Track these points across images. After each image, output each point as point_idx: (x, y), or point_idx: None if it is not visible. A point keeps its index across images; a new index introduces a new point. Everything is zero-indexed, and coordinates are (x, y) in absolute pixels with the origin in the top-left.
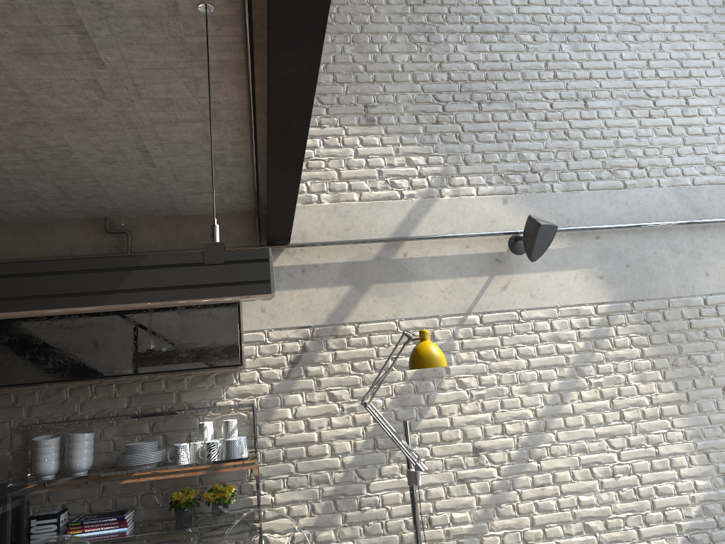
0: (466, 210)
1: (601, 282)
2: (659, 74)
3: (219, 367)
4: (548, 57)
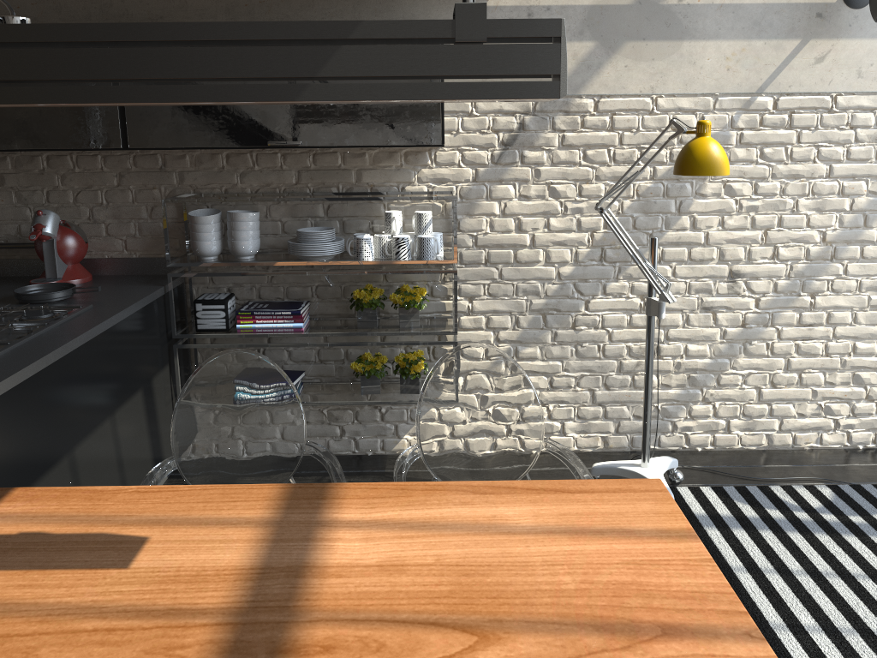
0: None
1: None
2: None
3: (413, 146)
4: None
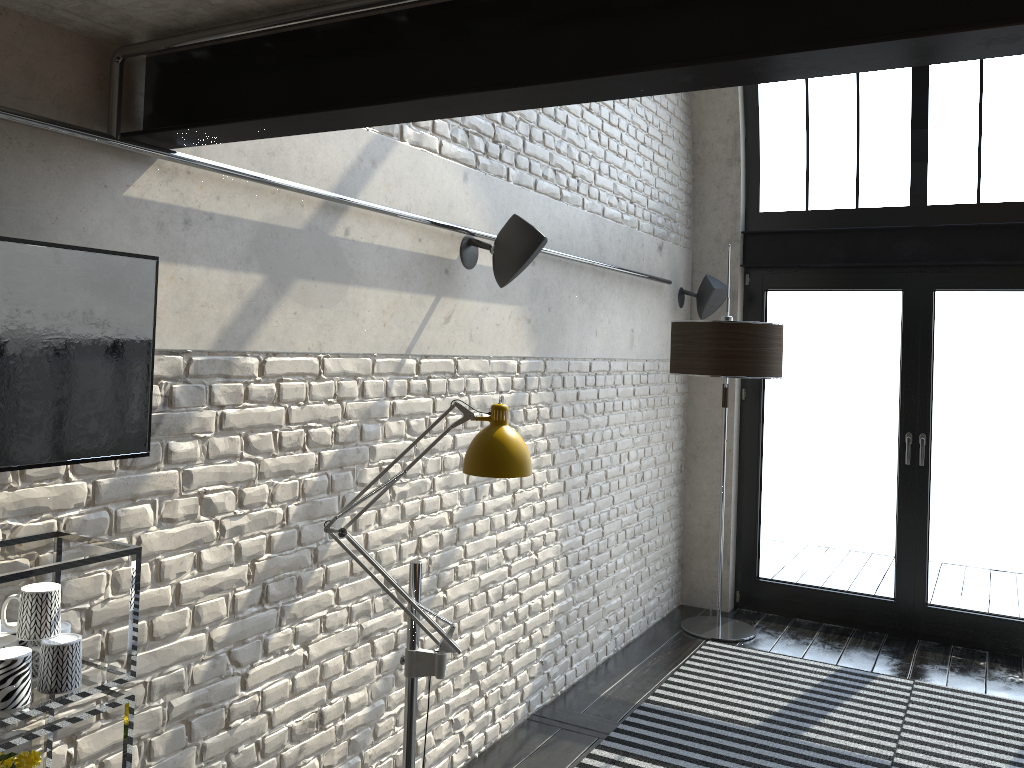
0: (426, 176)
1: (528, 329)
2: None
3: (96, 460)
4: None
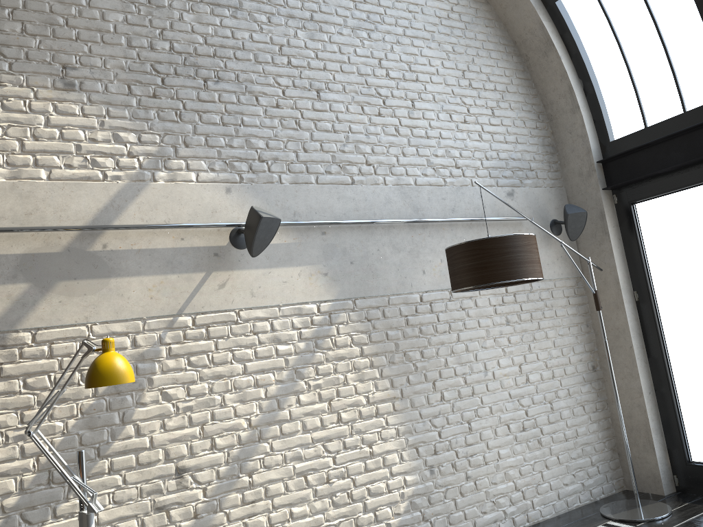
0: (183, 198)
1: (325, 280)
2: (390, 74)
3: None
4: (283, 42)
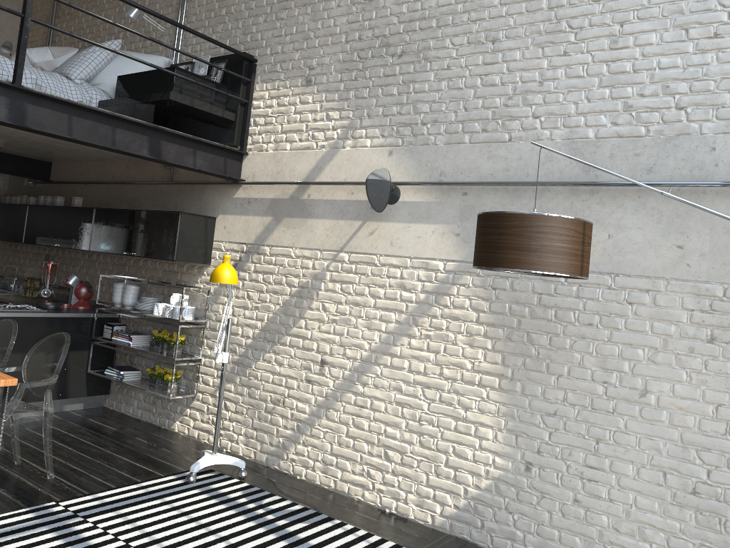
0: (358, 160)
1: (456, 240)
2: None
3: (166, 260)
4: None
